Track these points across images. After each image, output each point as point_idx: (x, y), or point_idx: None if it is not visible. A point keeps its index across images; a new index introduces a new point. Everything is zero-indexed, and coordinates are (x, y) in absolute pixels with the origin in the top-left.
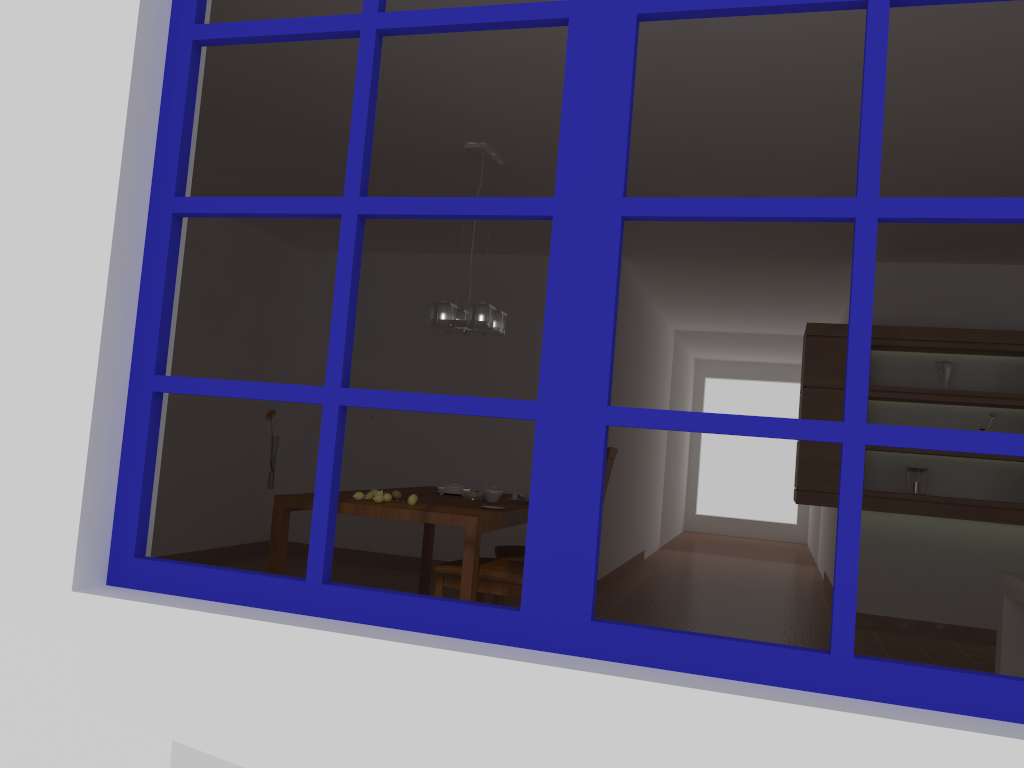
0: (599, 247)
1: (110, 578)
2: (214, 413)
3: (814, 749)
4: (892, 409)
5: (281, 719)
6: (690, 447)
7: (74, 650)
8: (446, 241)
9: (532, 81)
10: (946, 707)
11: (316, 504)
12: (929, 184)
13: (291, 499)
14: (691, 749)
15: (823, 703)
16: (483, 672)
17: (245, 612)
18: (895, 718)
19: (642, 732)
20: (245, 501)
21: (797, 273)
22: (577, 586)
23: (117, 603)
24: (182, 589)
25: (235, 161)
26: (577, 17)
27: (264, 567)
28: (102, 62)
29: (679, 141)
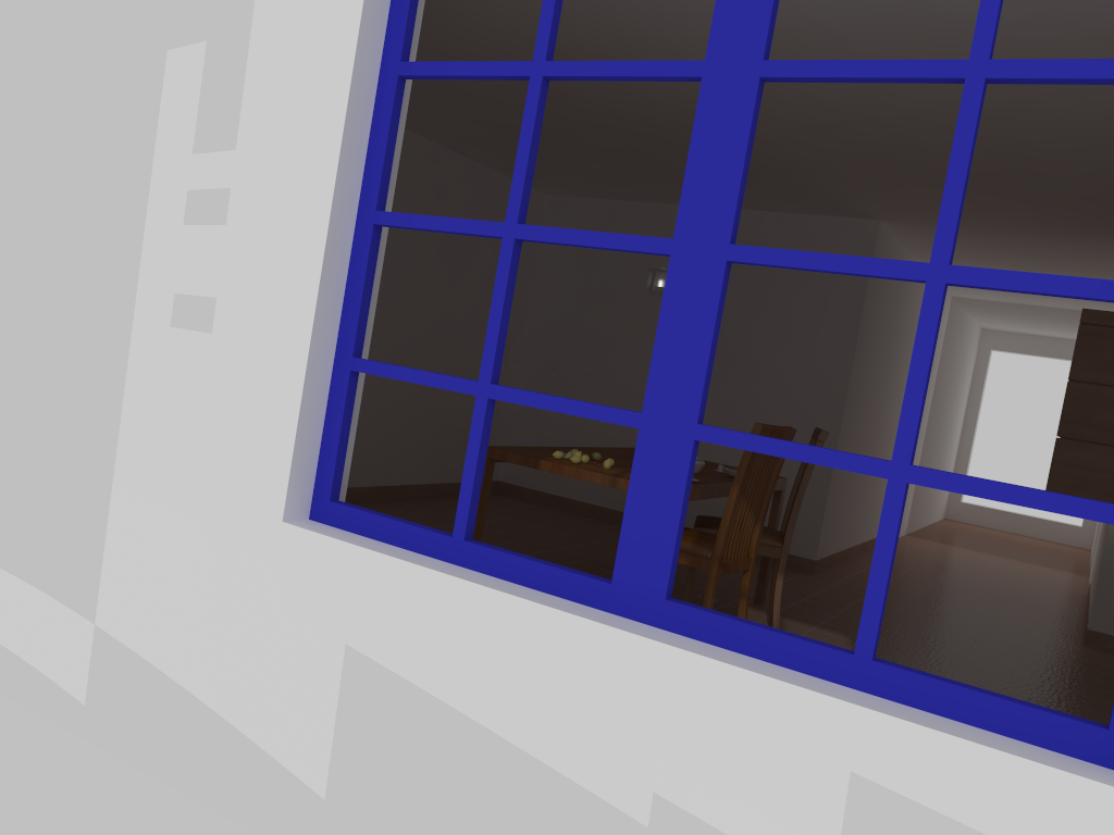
0: (705, 286)
1: (312, 514)
2: (447, 354)
3: (817, 727)
4: None
5: (422, 640)
6: (963, 427)
7: (282, 566)
8: None
9: None
10: (943, 712)
11: (464, 476)
12: None
13: (495, 451)
14: (722, 711)
15: (834, 692)
16: (571, 627)
17: (404, 555)
18: (886, 713)
19: (686, 692)
20: None
21: (1087, 248)
22: (657, 570)
23: (313, 535)
24: (362, 530)
25: (476, 113)
26: (709, 77)
27: None
28: (325, 96)
29: (925, 112)
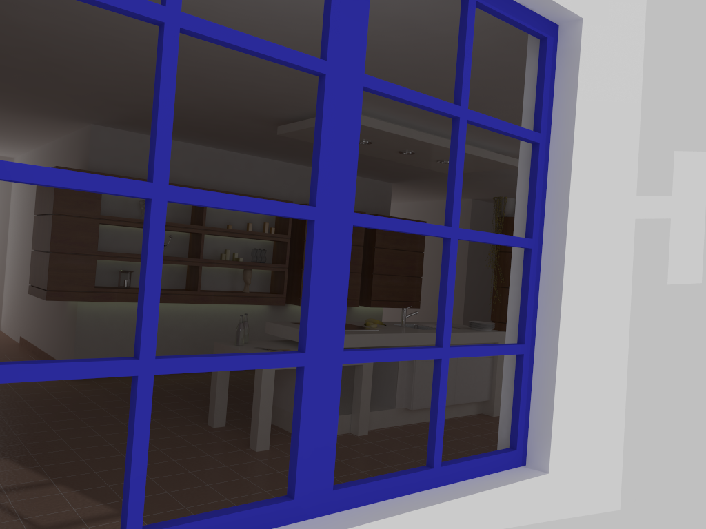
0: (340, 245)
1: None
2: None
3: (448, 521)
4: (109, 230)
5: None
6: None
7: None
8: None
9: None
10: (468, 477)
11: (134, 466)
12: (180, 97)
13: None
14: None
15: (444, 496)
16: None
17: None
18: (472, 492)
19: None
20: None
21: (32, 120)
22: (326, 471)
23: None
24: None
25: None
26: (331, 76)
27: None
28: None
29: (29, 27)
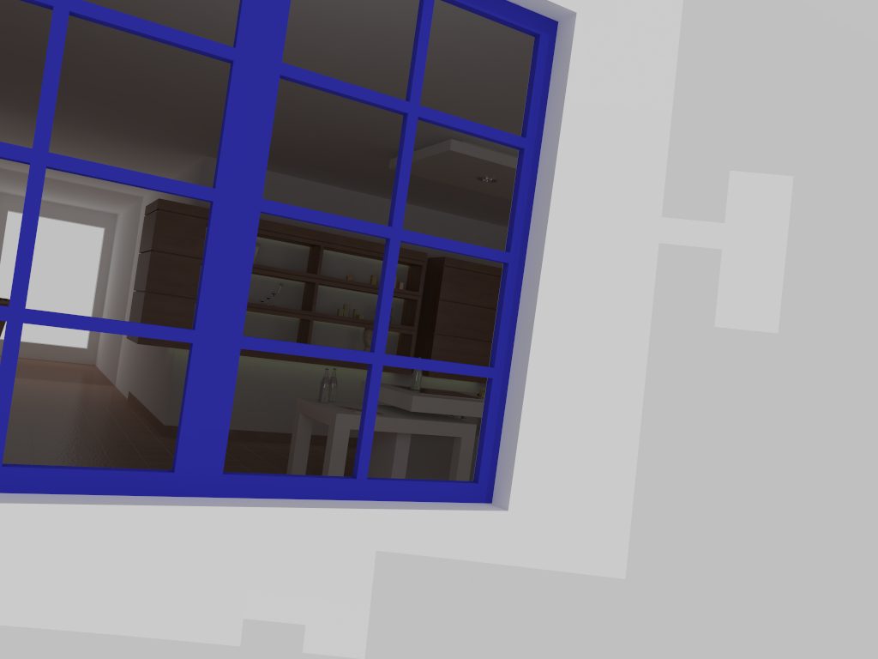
0: (244, 229)
1: None
2: None
3: (356, 530)
4: None
5: None
6: None
7: None
8: None
9: None
10: (406, 499)
11: None
12: (278, 122)
13: None
14: (293, 542)
15: (358, 505)
16: (163, 516)
17: None
18: (393, 508)
19: (266, 537)
20: None
21: (144, 151)
22: (215, 453)
23: None
24: None
25: None
26: (240, 62)
27: None
28: None
29: (105, 42)
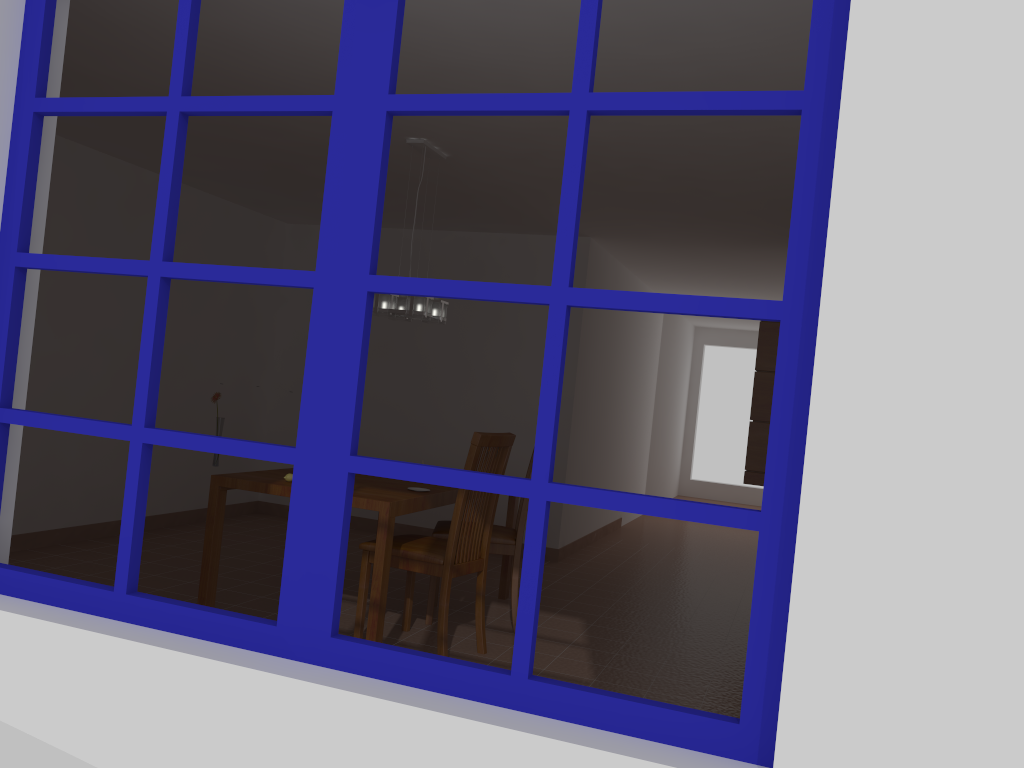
0: (349, 317)
1: None
2: (195, 382)
3: (476, 755)
4: None
5: (81, 708)
6: (687, 413)
7: None
8: (419, 219)
9: (451, 89)
10: (595, 724)
11: (123, 526)
12: None
13: (226, 479)
14: (385, 750)
15: (491, 717)
16: (233, 678)
17: (61, 616)
18: (539, 733)
19: (349, 734)
20: (227, 465)
21: (763, 255)
22: (321, 607)
23: None
24: (19, 592)
25: (199, 148)
26: (339, 111)
27: (242, 528)
28: None
29: (607, 141)
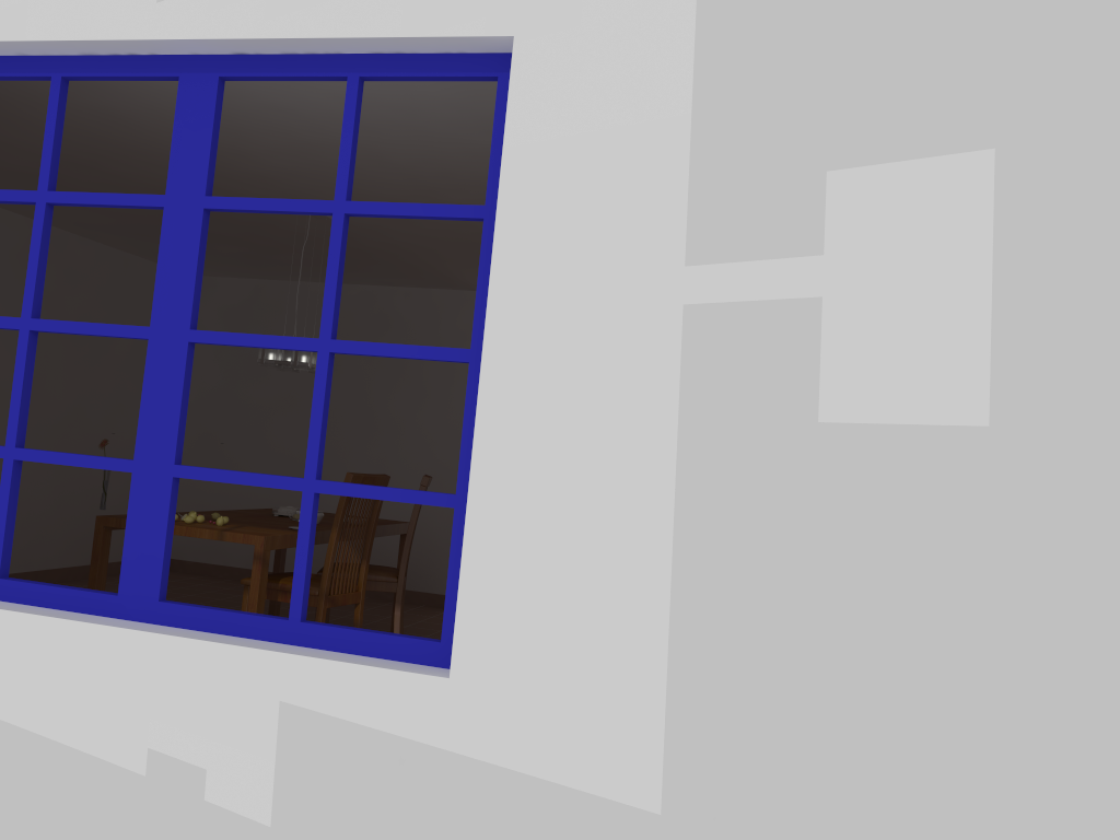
0: (175, 361)
1: None
2: (91, 435)
3: (257, 673)
4: None
5: None
6: None
7: None
8: (322, 273)
9: (322, 161)
10: (346, 650)
11: None
12: None
13: (110, 519)
14: (193, 675)
15: (270, 647)
16: (81, 632)
17: None
18: (301, 654)
19: (168, 666)
20: None
21: None
22: (152, 579)
23: None
24: None
25: None
26: (169, 207)
27: None
28: None
29: None
